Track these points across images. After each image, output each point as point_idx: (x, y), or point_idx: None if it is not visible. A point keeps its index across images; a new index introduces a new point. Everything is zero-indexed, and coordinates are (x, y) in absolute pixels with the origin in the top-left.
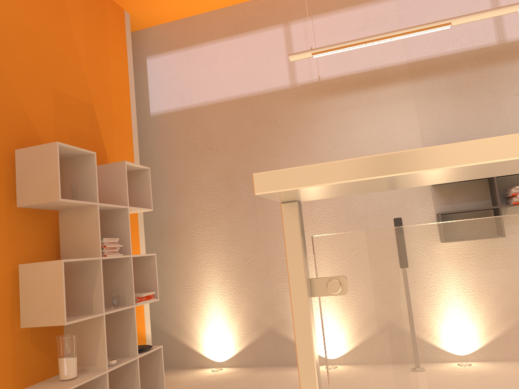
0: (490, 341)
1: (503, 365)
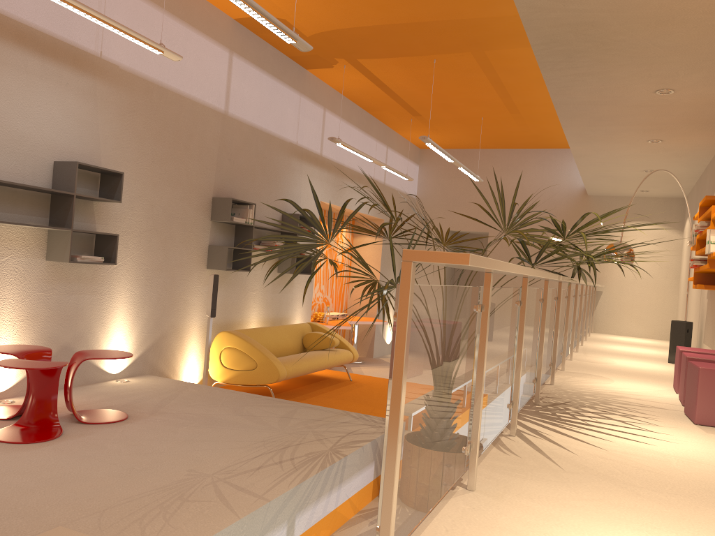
0: (424, 347)
1: (424, 359)
